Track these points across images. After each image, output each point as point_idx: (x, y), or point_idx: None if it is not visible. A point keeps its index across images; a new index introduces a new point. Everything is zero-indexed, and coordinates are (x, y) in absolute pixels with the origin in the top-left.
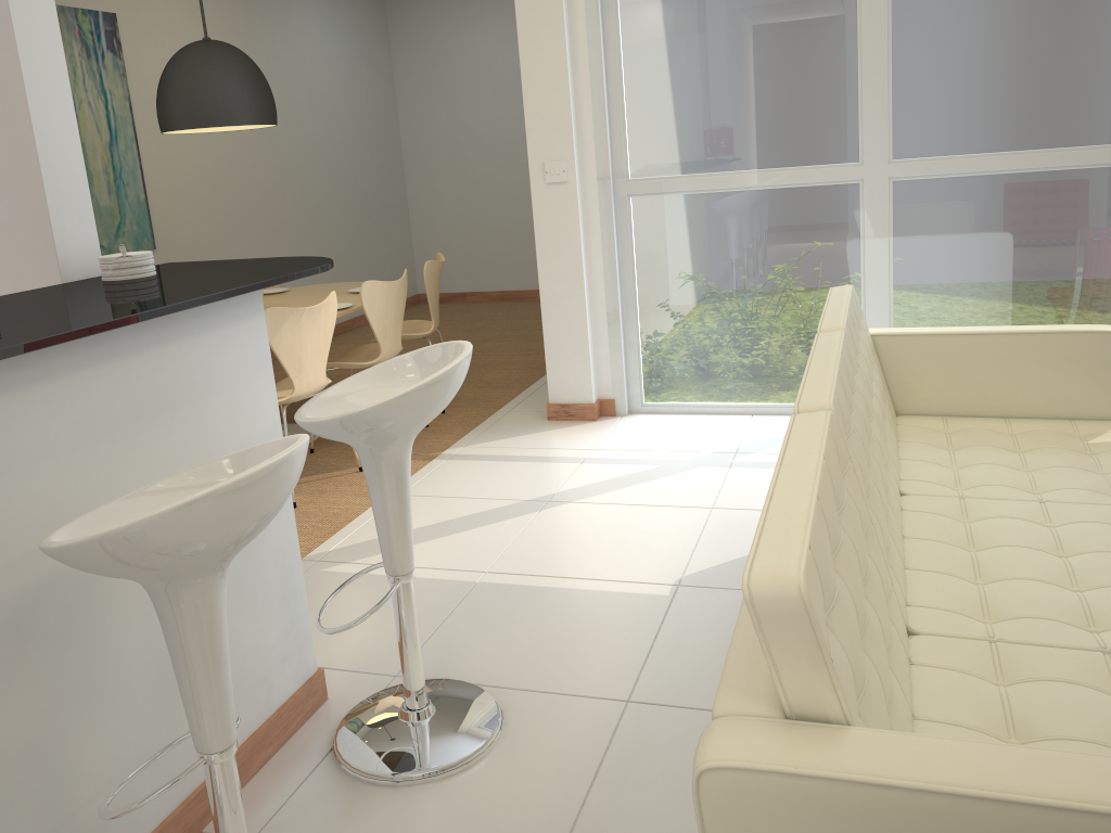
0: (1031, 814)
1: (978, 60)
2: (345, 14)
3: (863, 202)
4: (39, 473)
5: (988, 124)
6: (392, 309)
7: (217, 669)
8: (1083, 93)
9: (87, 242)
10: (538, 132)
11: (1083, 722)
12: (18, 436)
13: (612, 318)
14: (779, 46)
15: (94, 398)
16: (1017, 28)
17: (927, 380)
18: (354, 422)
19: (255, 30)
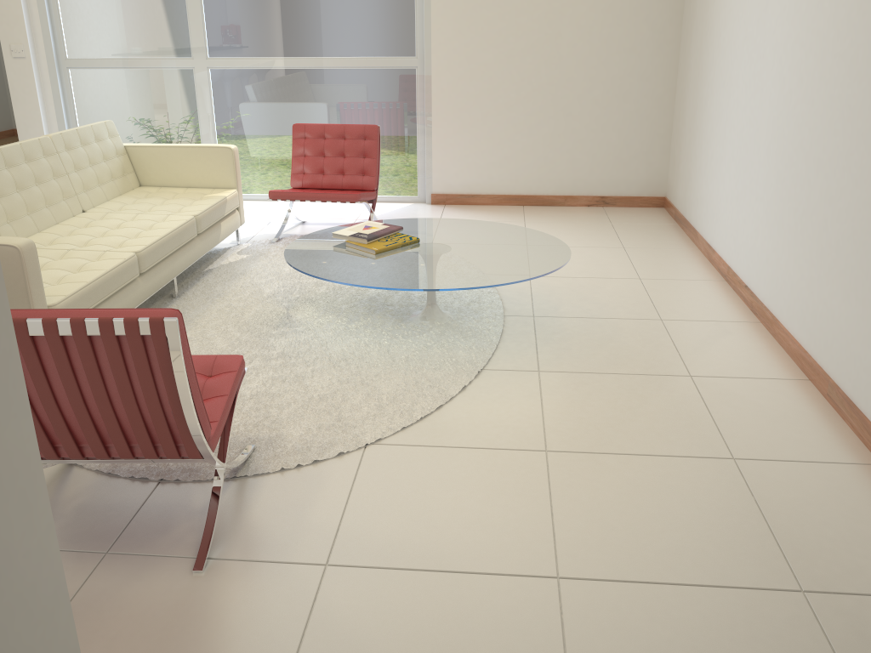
0: None
1: (245, 6)
2: None
3: (196, 80)
4: None
5: (254, 41)
6: None
7: None
8: (297, 29)
9: None
10: (5, 26)
11: None
12: None
13: None
14: None
15: None
16: None
17: (152, 169)
18: None
19: None
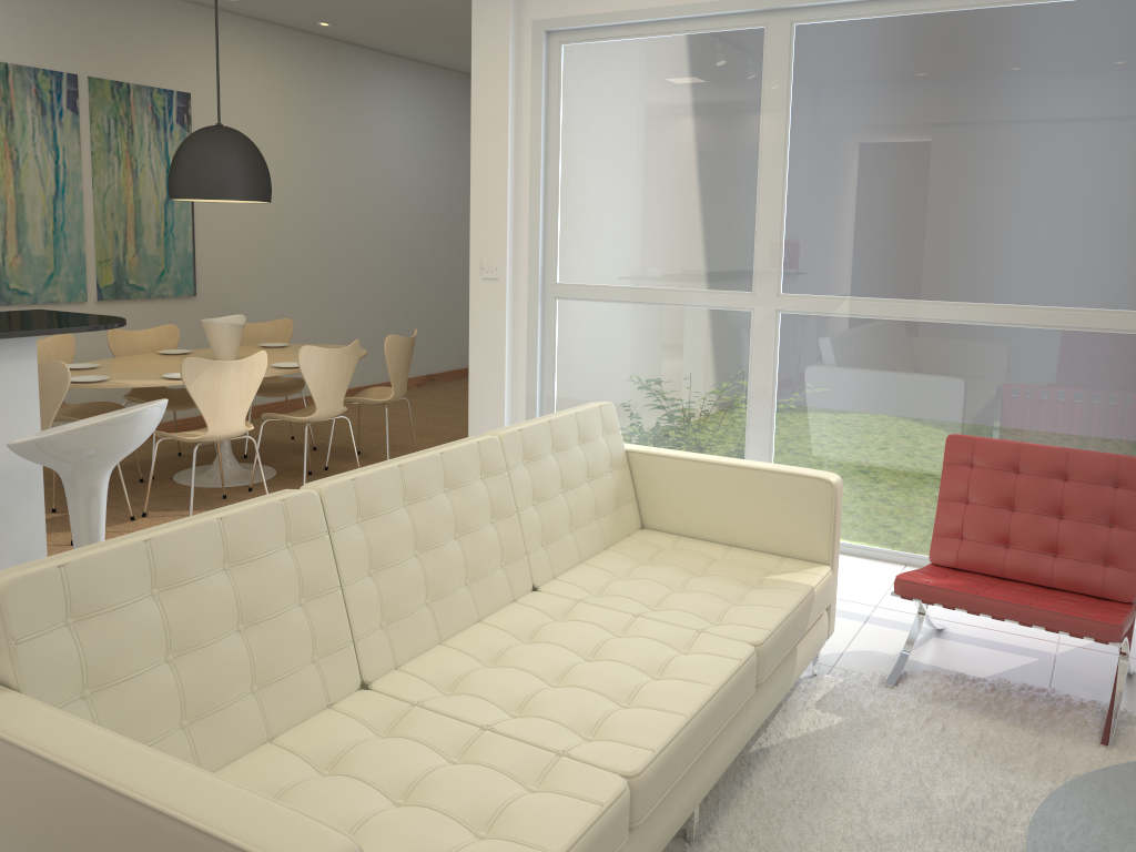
0: (25, 756)
1: (862, 208)
2: (433, 104)
3: (753, 329)
4: None
5: (868, 270)
6: (332, 373)
7: None
8: (956, 251)
9: None
10: (480, 232)
11: (382, 769)
12: None
13: (530, 408)
14: (690, 176)
15: None
16: (898, 182)
17: (669, 499)
18: (29, 448)
19: (332, 114)
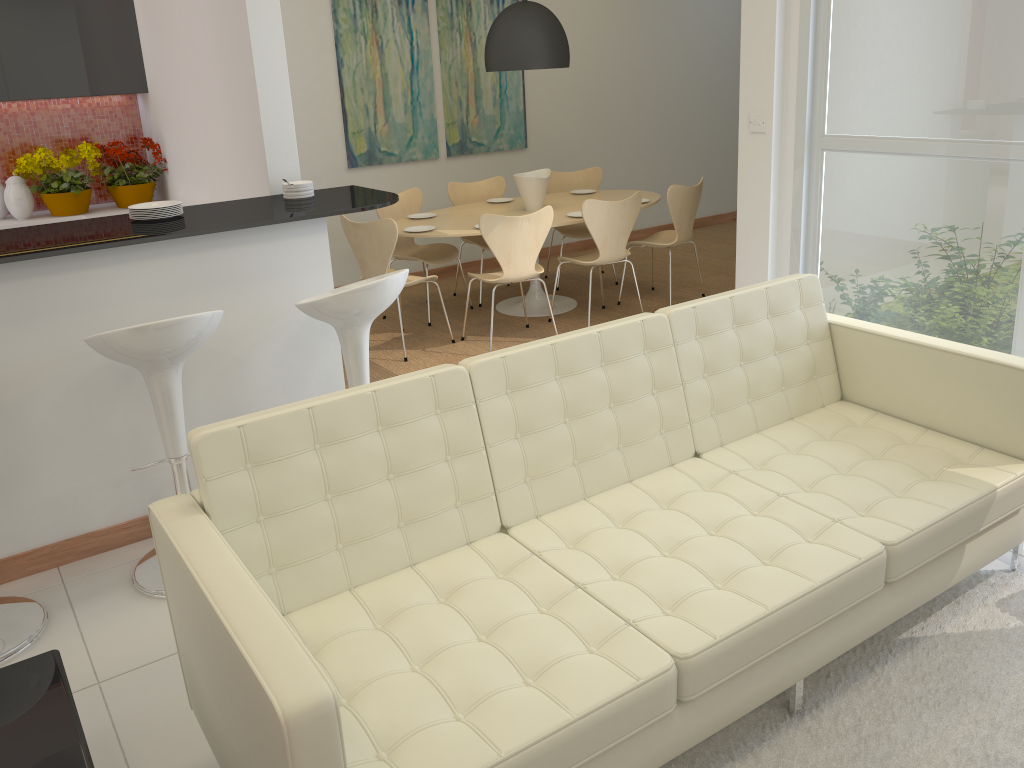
0: (185, 567)
1: None
2: None
3: None
4: (146, 303)
5: None
6: (614, 223)
7: (168, 418)
8: None
9: (290, 171)
10: (748, 86)
11: (479, 607)
12: (135, 284)
13: (793, 259)
14: (971, 14)
15: (185, 270)
16: None
17: (868, 375)
18: (304, 309)
19: None
